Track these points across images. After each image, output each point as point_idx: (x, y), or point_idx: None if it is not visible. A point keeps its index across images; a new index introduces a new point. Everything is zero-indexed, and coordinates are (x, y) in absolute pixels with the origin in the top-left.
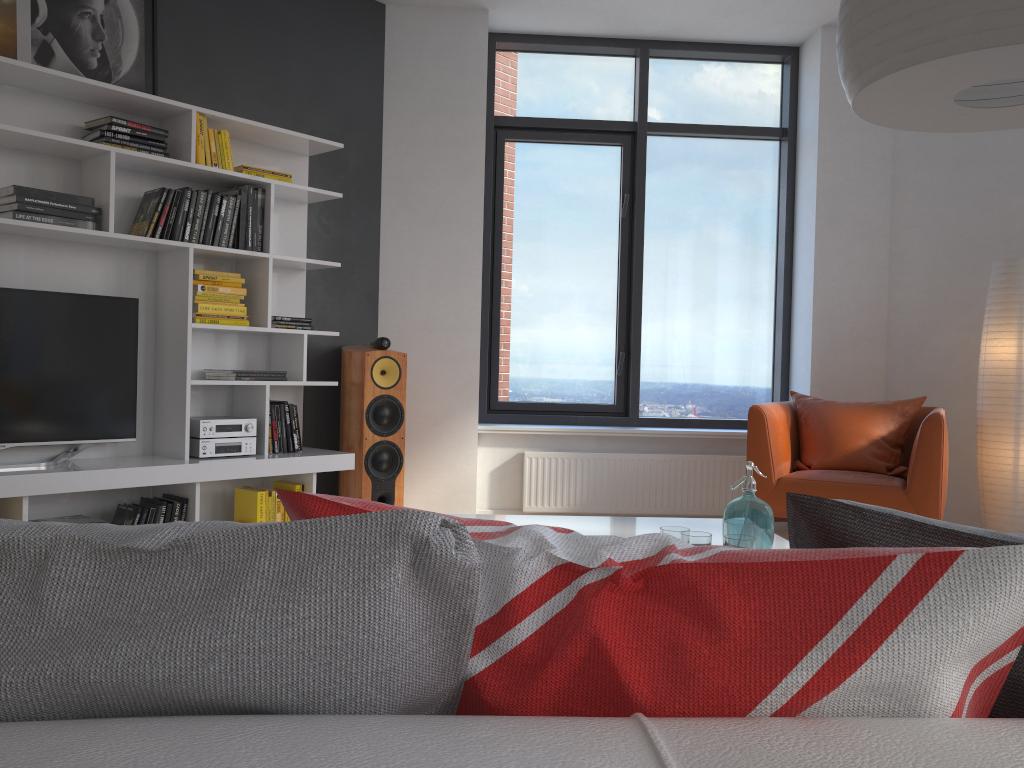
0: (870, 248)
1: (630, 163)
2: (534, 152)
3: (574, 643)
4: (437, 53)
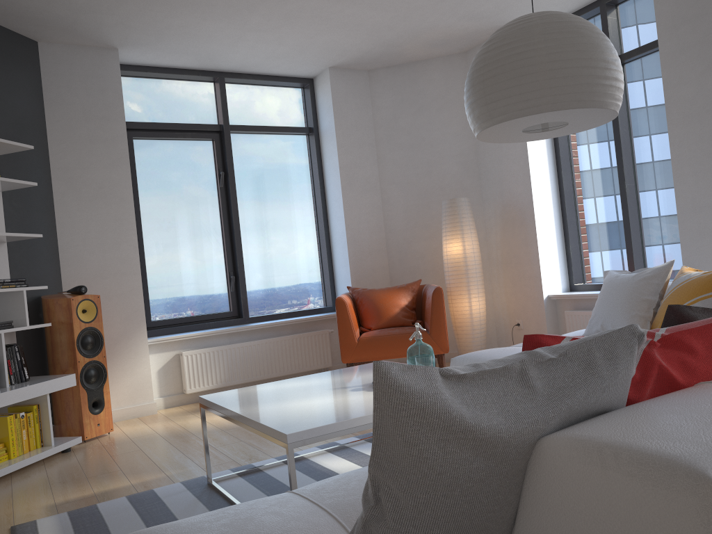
0: (371, 197)
1: (221, 151)
2: (154, 146)
3: (654, 369)
4: (83, 78)
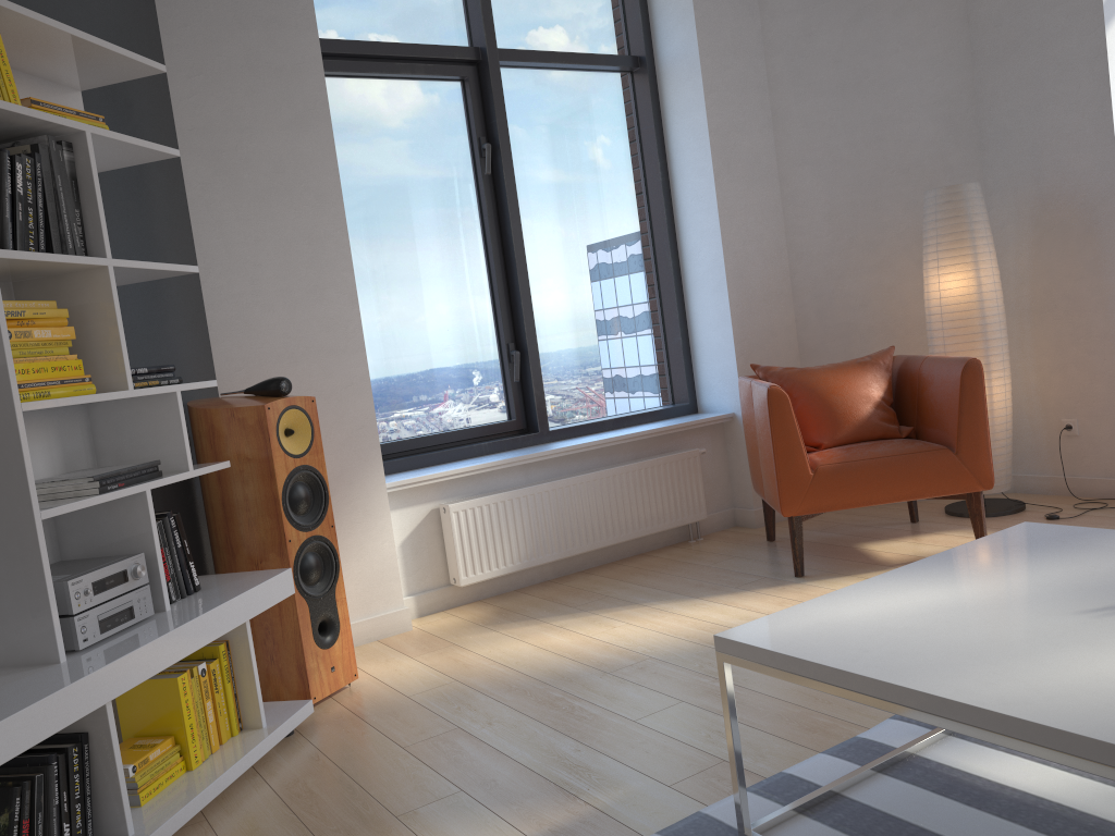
0: (764, 191)
1: (481, 103)
2: (356, 91)
3: None
4: None
